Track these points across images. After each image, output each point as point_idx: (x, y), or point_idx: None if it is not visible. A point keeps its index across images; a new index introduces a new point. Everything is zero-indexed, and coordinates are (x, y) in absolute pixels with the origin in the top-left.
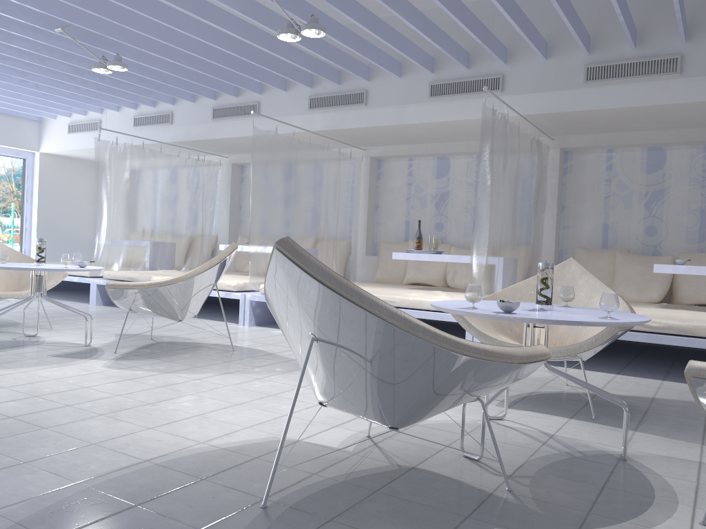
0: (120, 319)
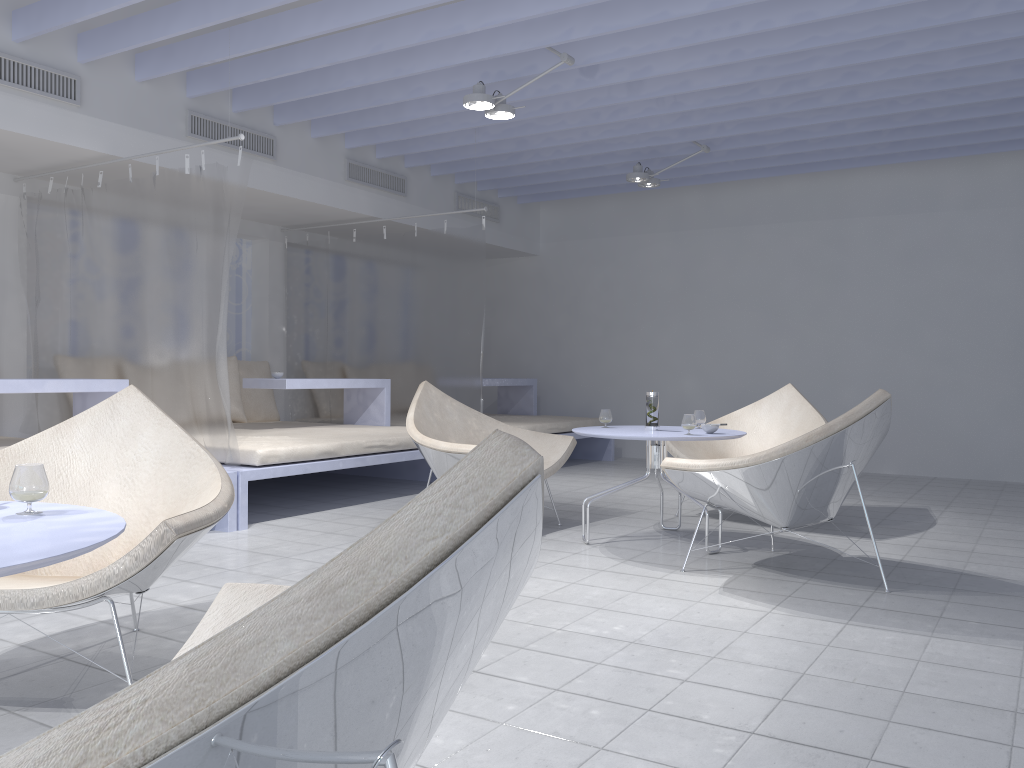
0: None
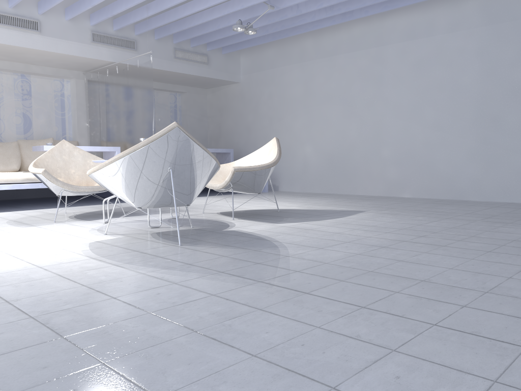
0: None
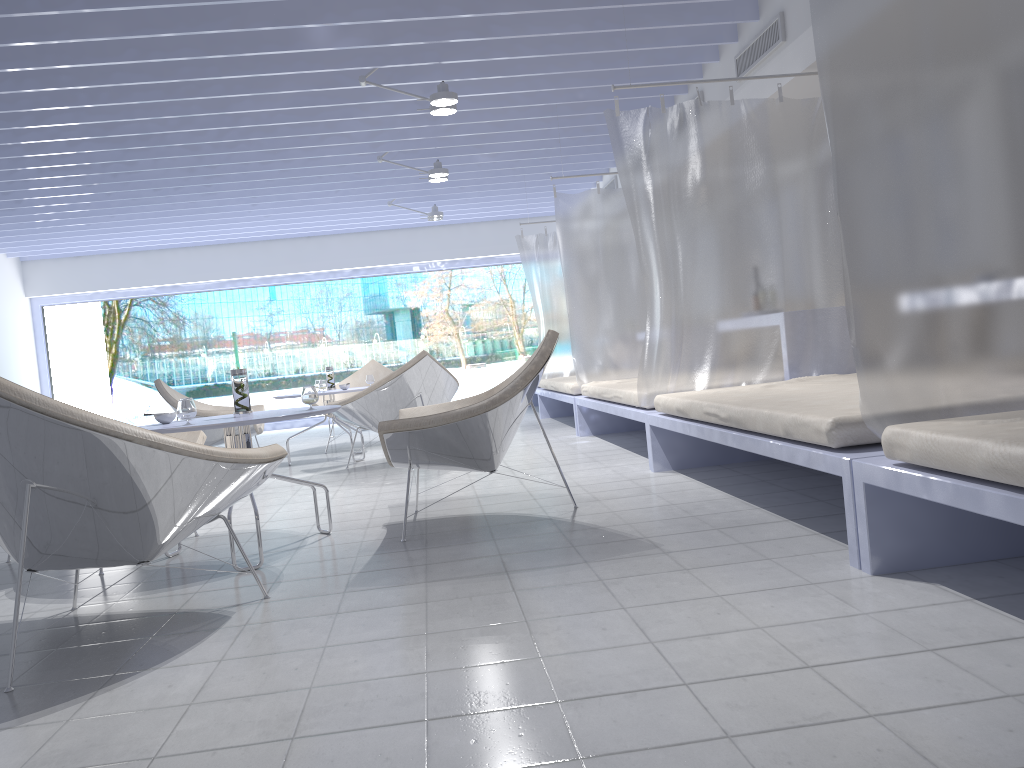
0: None
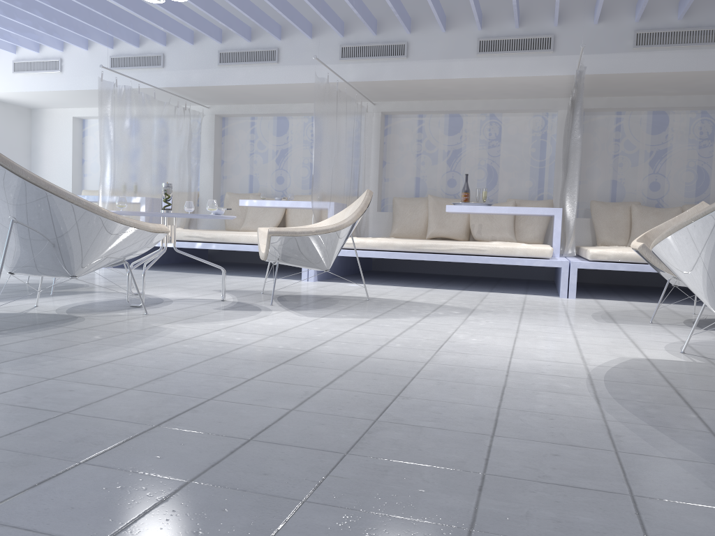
0: (174, 279)
